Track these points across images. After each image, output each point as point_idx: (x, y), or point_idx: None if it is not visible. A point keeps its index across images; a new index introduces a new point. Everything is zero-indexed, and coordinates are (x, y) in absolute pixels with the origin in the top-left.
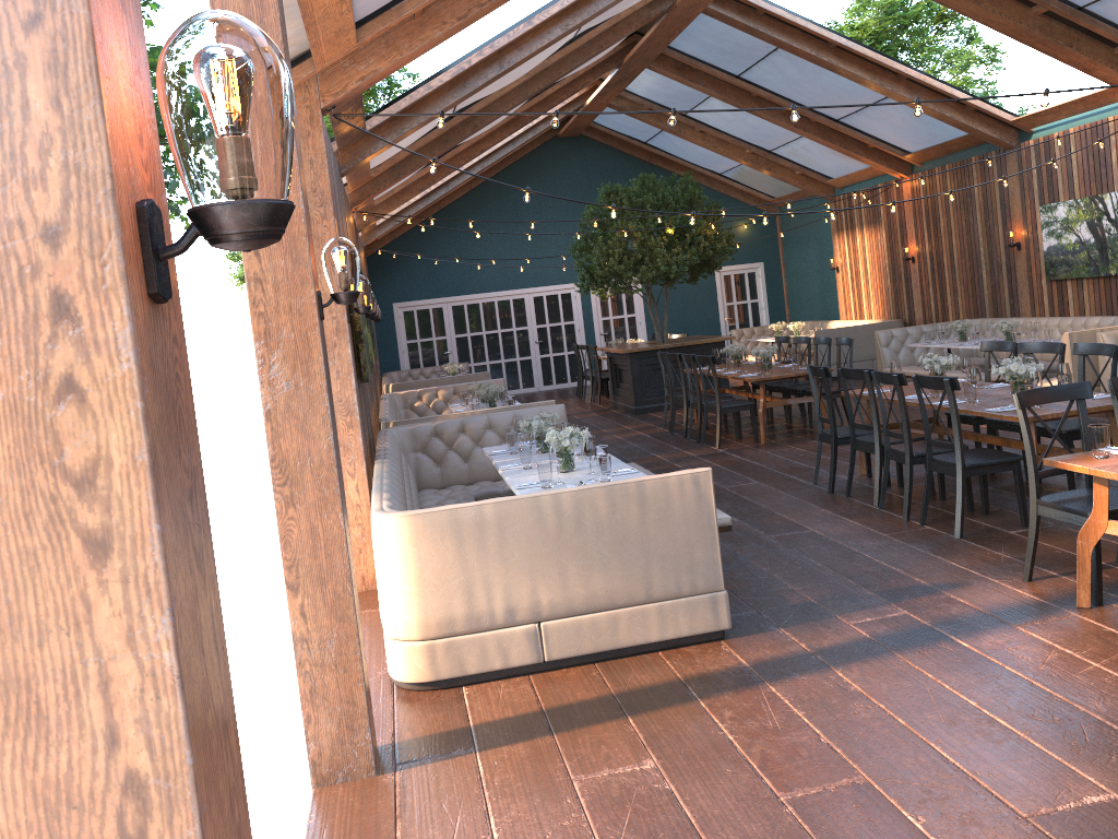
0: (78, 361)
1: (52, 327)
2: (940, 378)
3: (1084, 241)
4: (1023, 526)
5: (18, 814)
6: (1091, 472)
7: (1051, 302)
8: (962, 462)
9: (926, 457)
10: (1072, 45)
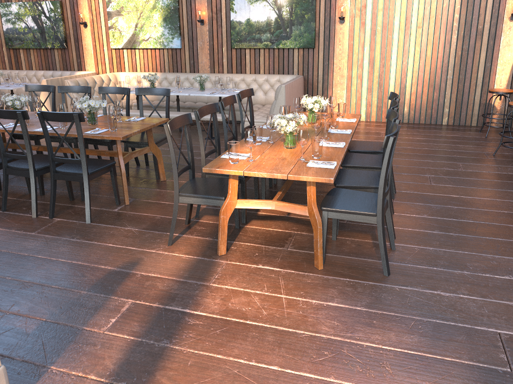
0: None
1: None
2: (69, 113)
3: (31, 28)
4: (118, 204)
5: None
6: (245, 174)
7: (11, 61)
8: (87, 171)
9: (51, 170)
10: None
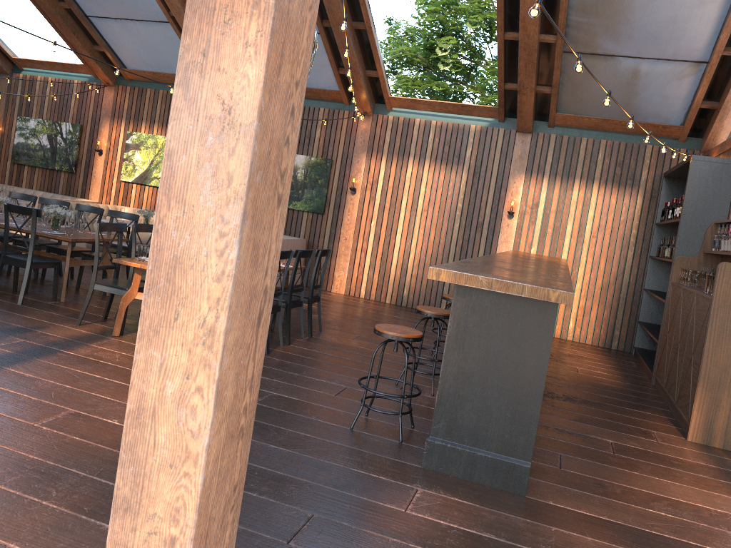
0: (291, 132)
1: (290, 117)
2: (30, 208)
3: (43, 146)
4: (54, 300)
5: (245, 297)
6: (142, 267)
7: (12, 176)
8: (32, 260)
9: (2, 255)
10: (75, 33)
